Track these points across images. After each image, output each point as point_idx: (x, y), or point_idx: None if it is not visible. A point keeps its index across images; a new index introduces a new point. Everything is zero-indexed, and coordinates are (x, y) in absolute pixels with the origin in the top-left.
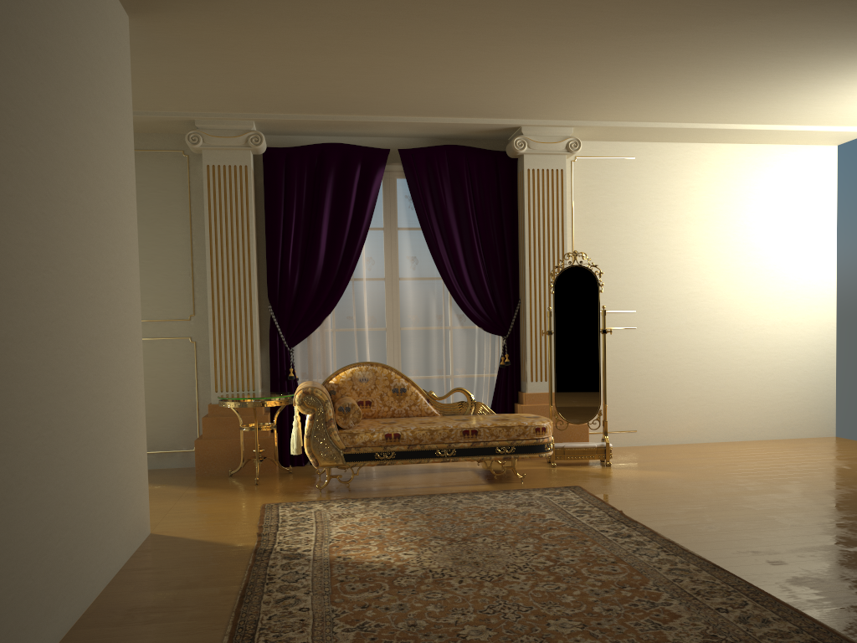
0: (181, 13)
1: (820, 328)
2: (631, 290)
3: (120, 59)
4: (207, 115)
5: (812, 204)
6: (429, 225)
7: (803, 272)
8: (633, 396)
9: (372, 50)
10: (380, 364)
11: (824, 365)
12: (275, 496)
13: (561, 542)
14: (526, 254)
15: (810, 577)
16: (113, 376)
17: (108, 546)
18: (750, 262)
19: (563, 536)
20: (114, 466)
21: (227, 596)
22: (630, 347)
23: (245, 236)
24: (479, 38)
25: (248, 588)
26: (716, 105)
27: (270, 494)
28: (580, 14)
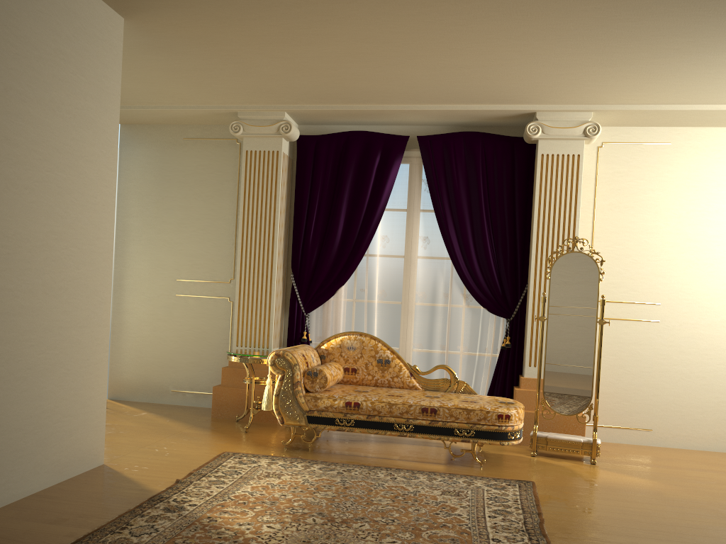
0: (161, 12)
1: None
2: (656, 281)
3: (100, 53)
4: (246, 107)
5: None
6: (441, 207)
7: None
8: (650, 393)
9: (344, 38)
10: (368, 335)
11: None
12: (245, 445)
13: None
14: (533, 239)
15: None
16: (44, 324)
17: (10, 472)
18: None
19: (446, 537)
20: (34, 403)
21: (66, 539)
22: (651, 340)
23: (272, 212)
24: (437, 18)
25: (91, 535)
26: None
27: (244, 443)
28: None
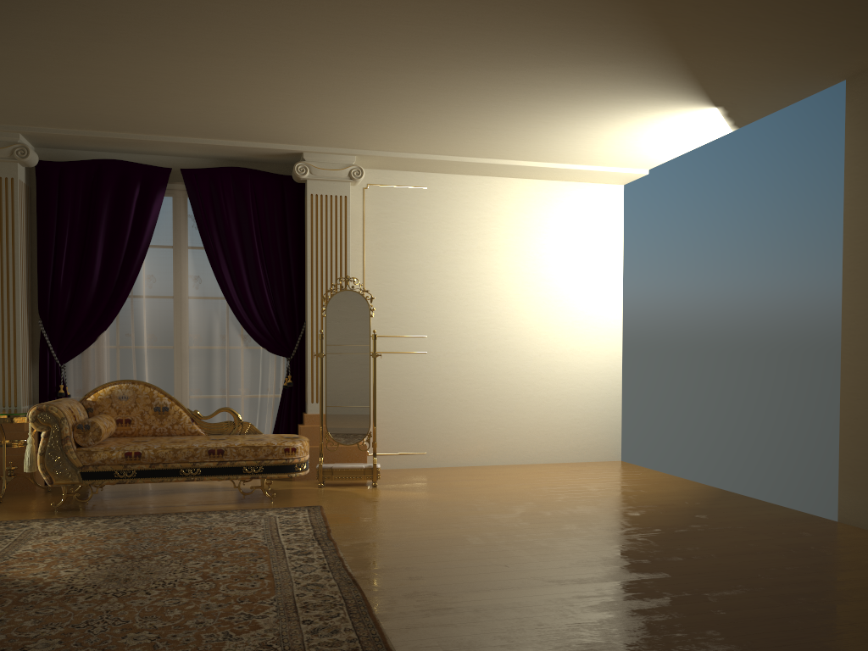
0: None
1: (607, 357)
2: (422, 315)
3: None
4: None
5: (599, 239)
6: (212, 245)
7: (591, 303)
8: (423, 419)
9: (100, 71)
10: (142, 382)
11: (611, 392)
12: (6, 514)
13: (235, 560)
14: (308, 278)
15: (429, 591)
16: None
17: None
18: (539, 292)
19: (245, 553)
20: None
21: None
22: (421, 370)
23: (10, 249)
24: (202, 66)
25: None
26: (484, 141)
27: (3, 512)
28: (287, 50)
